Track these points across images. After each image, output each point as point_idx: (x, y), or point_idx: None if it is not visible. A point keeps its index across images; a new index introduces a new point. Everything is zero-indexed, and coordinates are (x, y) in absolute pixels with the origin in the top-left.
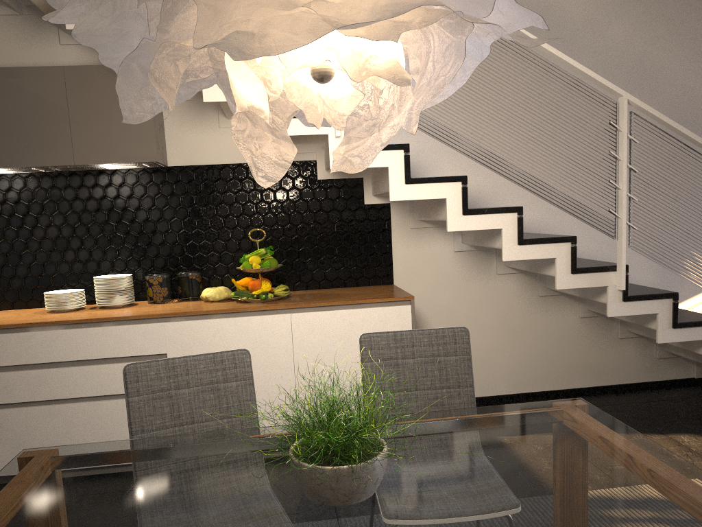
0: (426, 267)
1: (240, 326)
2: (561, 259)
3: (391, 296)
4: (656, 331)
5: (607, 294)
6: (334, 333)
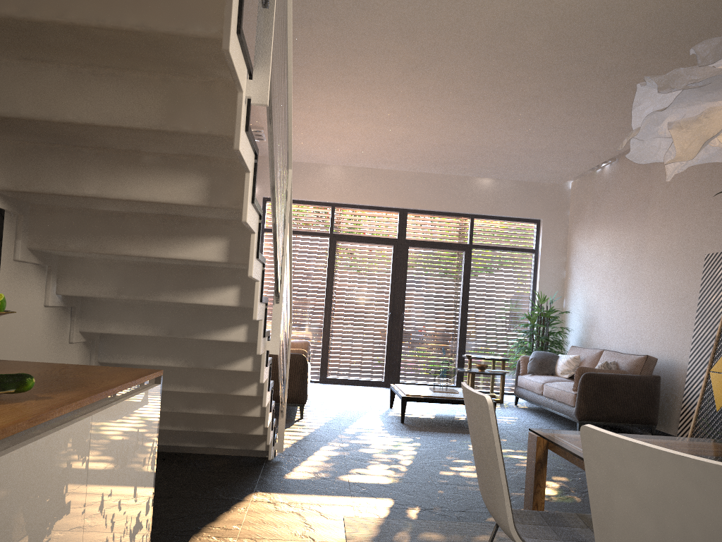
0: (20, 330)
1: (42, 461)
2: (263, 321)
3: (141, 372)
4: (263, 395)
5: (262, 360)
6: (118, 447)
